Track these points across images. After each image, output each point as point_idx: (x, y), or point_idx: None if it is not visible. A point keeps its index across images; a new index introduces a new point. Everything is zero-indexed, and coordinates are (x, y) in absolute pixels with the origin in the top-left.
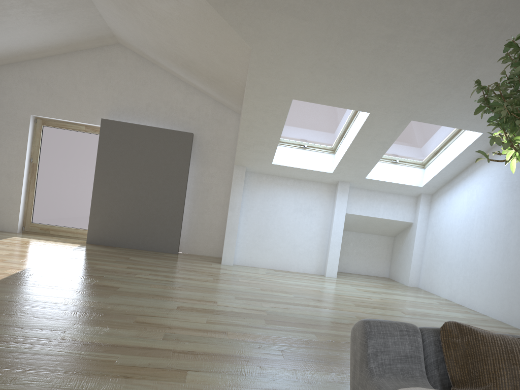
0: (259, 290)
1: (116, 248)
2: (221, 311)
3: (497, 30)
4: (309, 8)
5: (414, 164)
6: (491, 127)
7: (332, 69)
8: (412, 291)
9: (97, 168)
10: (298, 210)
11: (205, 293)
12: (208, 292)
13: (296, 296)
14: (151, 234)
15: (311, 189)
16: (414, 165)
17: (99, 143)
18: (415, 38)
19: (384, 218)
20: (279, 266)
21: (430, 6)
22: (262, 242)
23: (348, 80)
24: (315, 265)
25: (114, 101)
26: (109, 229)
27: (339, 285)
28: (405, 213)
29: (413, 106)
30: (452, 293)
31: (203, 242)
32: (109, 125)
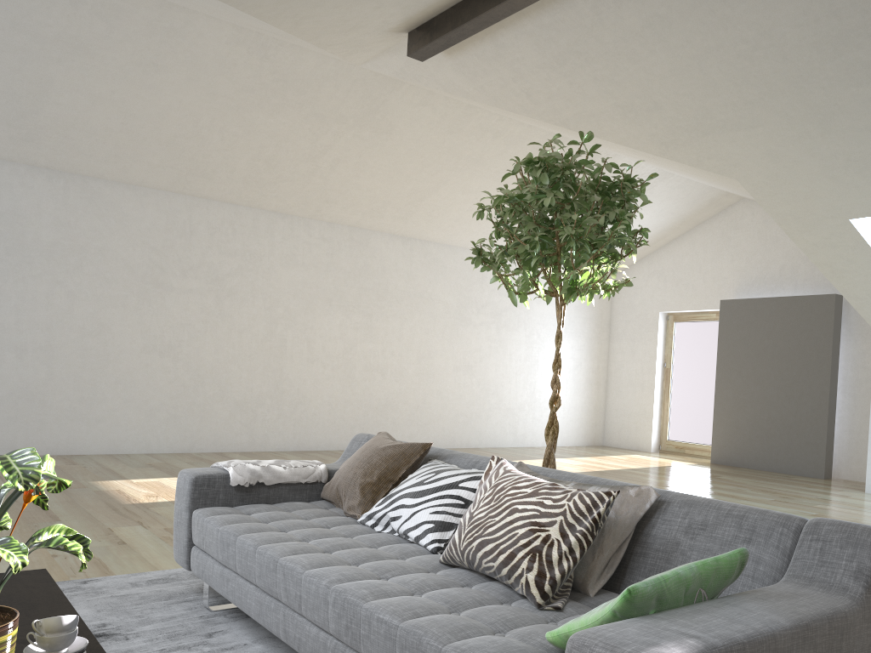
0: (805, 514)
1: (737, 468)
2: None
3: None
4: (745, 114)
5: None
6: None
7: (854, 164)
8: None
9: (718, 365)
10: None
11: None
12: None
13: None
14: (785, 449)
15: None
16: None
17: (719, 332)
18: None
19: None
20: None
21: None
22: None
23: None
24: None
25: (740, 273)
26: (735, 443)
27: None
28: None
29: None
30: None
31: None
32: (729, 307)
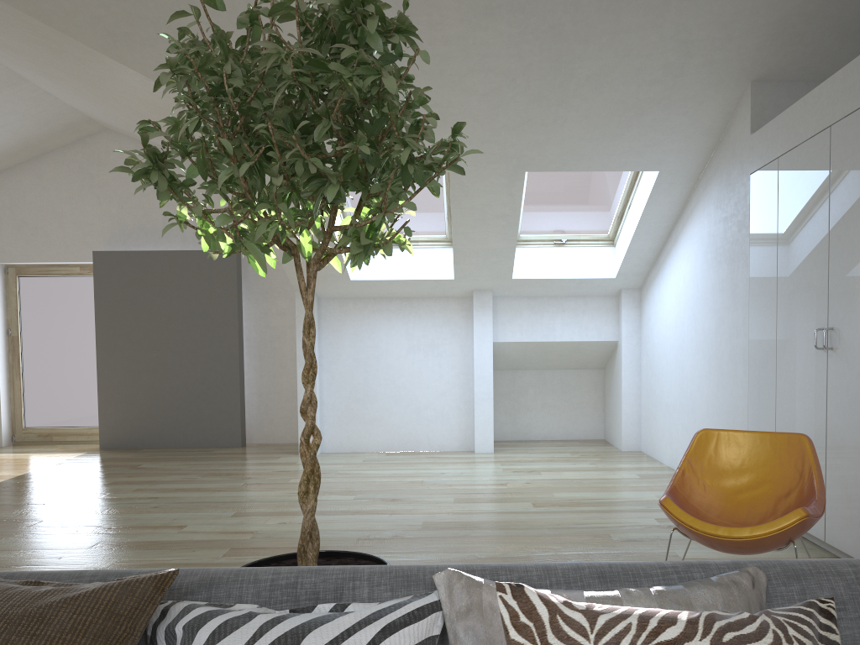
0: None
1: (141, 451)
2: (170, 541)
3: None
4: None
5: (594, 242)
6: (666, 158)
7: None
8: (616, 459)
9: (99, 330)
10: (415, 350)
11: (188, 512)
12: (198, 509)
13: (357, 498)
14: (195, 421)
15: (431, 311)
16: (596, 243)
17: (96, 291)
18: (442, 36)
19: (564, 341)
20: (398, 445)
21: None
22: (364, 410)
23: None
24: (457, 436)
25: (113, 220)
26: (131, 422)
27: (478, 466)
28: (602, 326)
29: (512, 149)
30: (673, 455)
31: (285, 422)
32: (107, 260)
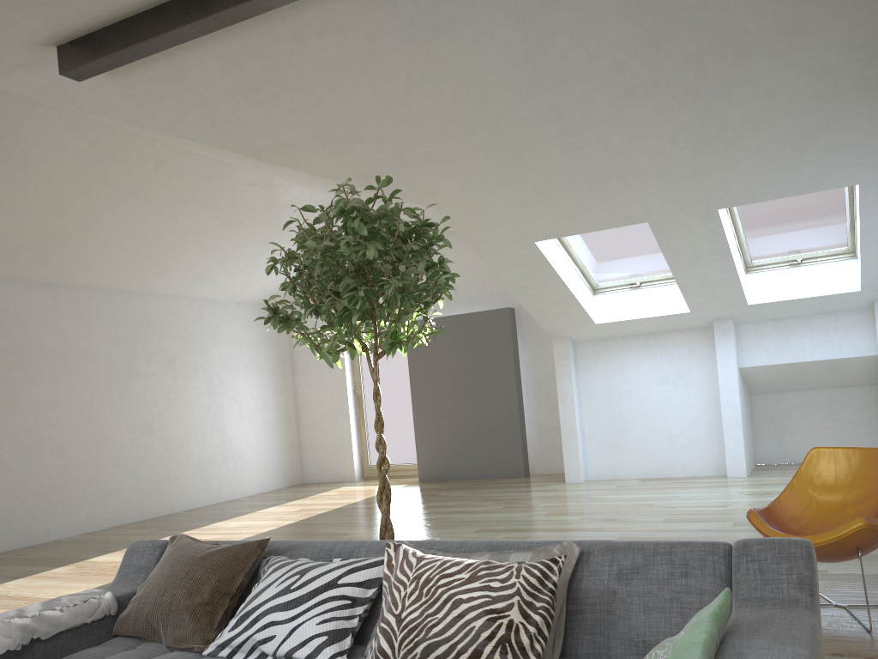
0: (539, 516)
1: (447, 482)
2: None
3: (692, 62)
4: (446, 148)
5: (833, 257)
6: (860, 172)
7: (541, 193)
8: None
9: (412, 385)
10: (663, 381)
11: (447, 528)
12: (455, 526)
13: (582, 518)
14: (487, 455)
15: (676, 344)
16: (835, 258)
17: (408, 353)
18: (596, 120)
19: (816, 360)
20: (654, 472)
21: (571, 82)
22: (621, 440)
23: (573, 198)
24: (711, 461)
25: None
26: (440, 458)
27: (717, 490)
28: (857, 341)
29: (697, 193)
30: None
31: (562, 453)
32: None
